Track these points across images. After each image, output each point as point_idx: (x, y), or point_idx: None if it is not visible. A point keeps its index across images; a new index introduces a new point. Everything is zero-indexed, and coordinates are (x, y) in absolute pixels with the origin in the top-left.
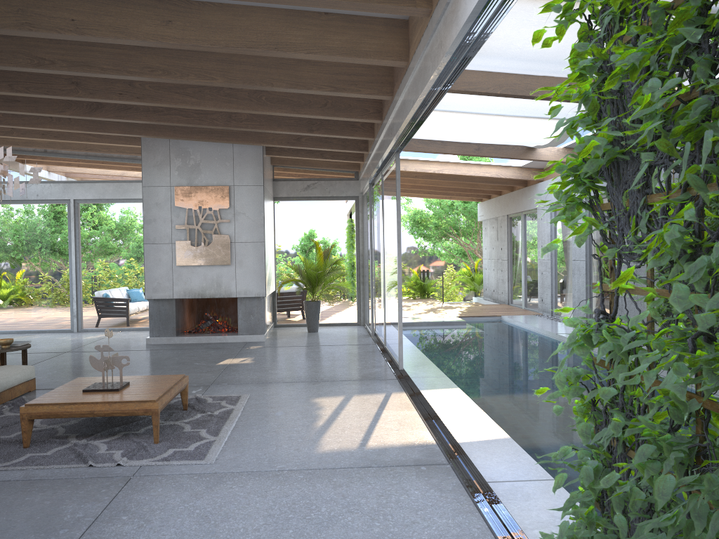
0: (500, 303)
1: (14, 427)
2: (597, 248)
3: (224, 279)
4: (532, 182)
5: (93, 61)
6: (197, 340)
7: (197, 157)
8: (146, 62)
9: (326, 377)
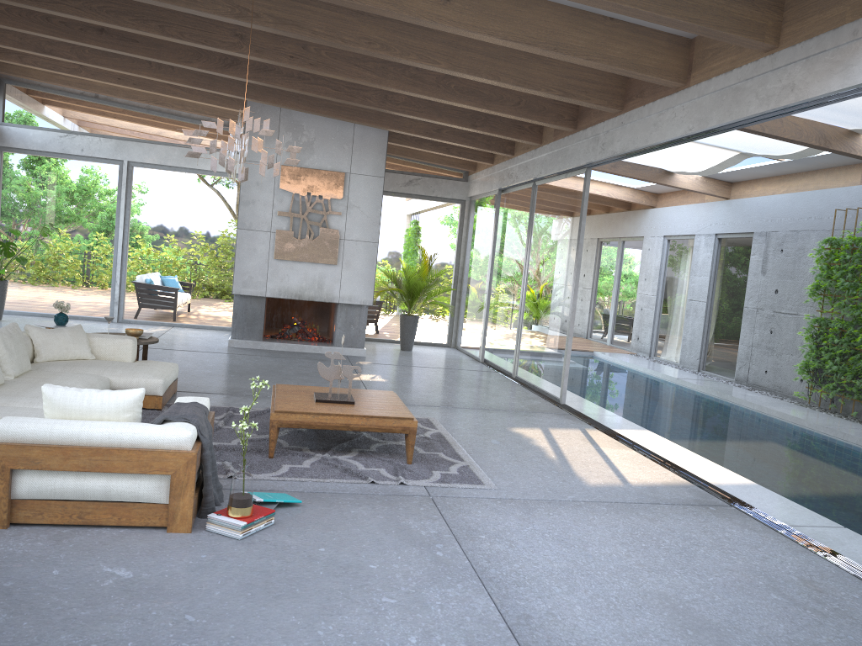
0: (575, 336)
1: (221, 433)
2: None
3: (327, 281)
4: (639, 206)
5: (303, 21)
6: (288, 348)
7: (311, 134)
8: (364, 32)
9: (492, 406)
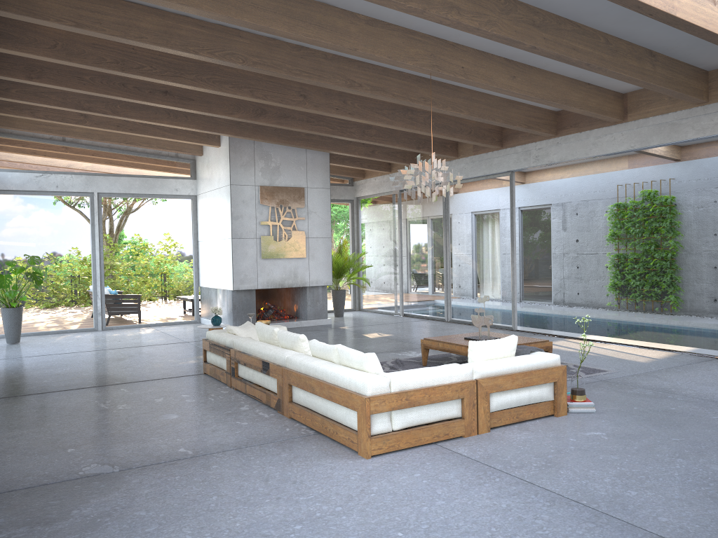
0: None
1: None
2: None
3: (300, 270)
4: None
5: (387, 88)
6: None
7: (277, 160)
8: (421, 93)
9: None
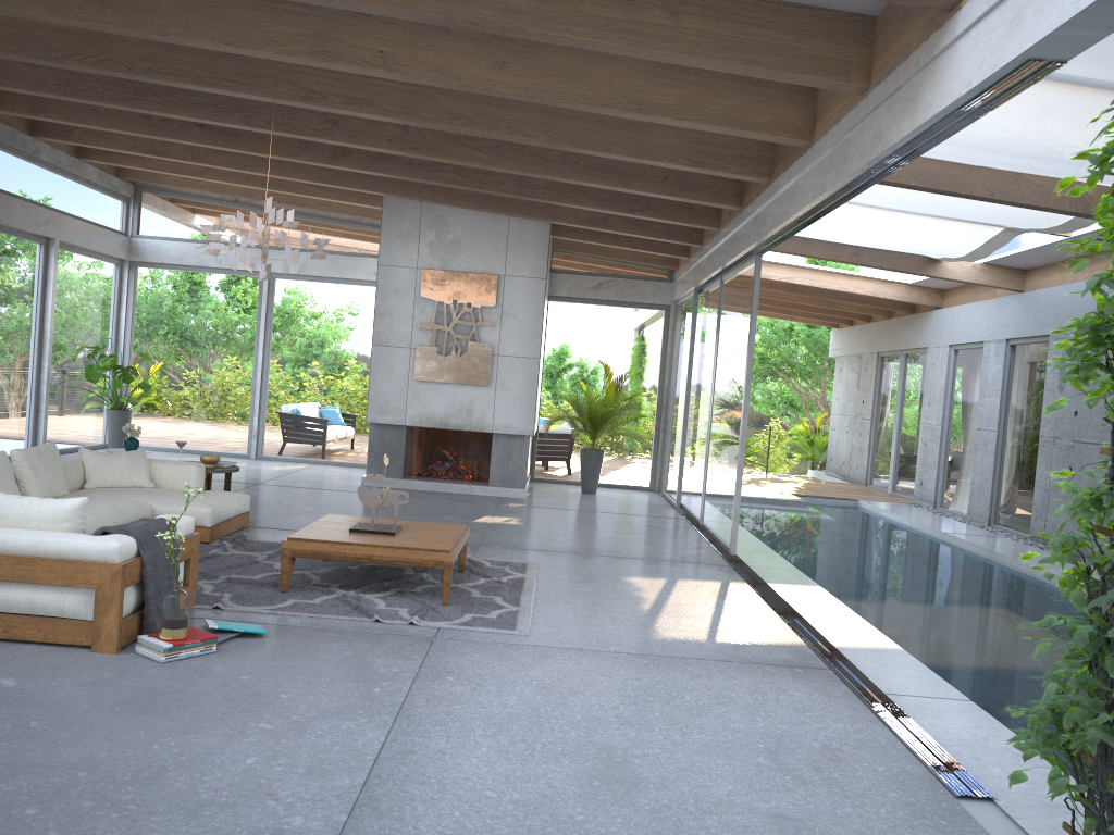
0: (853, 482)
1: (252, 567)
2: (1110, 411)
3: (478, 406)
4: (923, 307)
5: (376, 99)
6: (432, 487)
7: (458, 231)
8: (445, 106)
9: (631, 554)
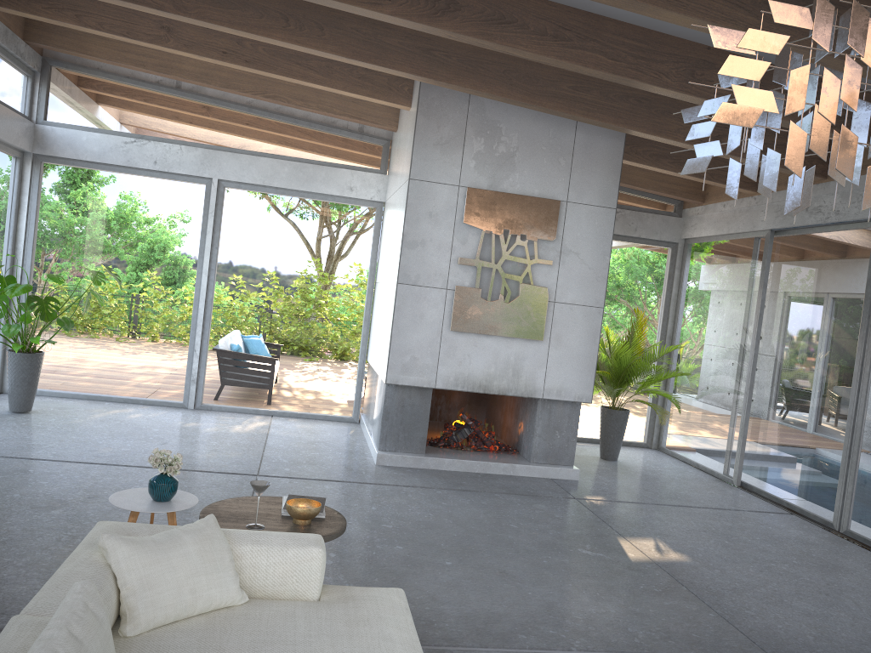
0: None
1: None
2: None
3: (526, 365)
4: None
5: None
6: (466, 467)
7: (513, 141)
8: None
9: None
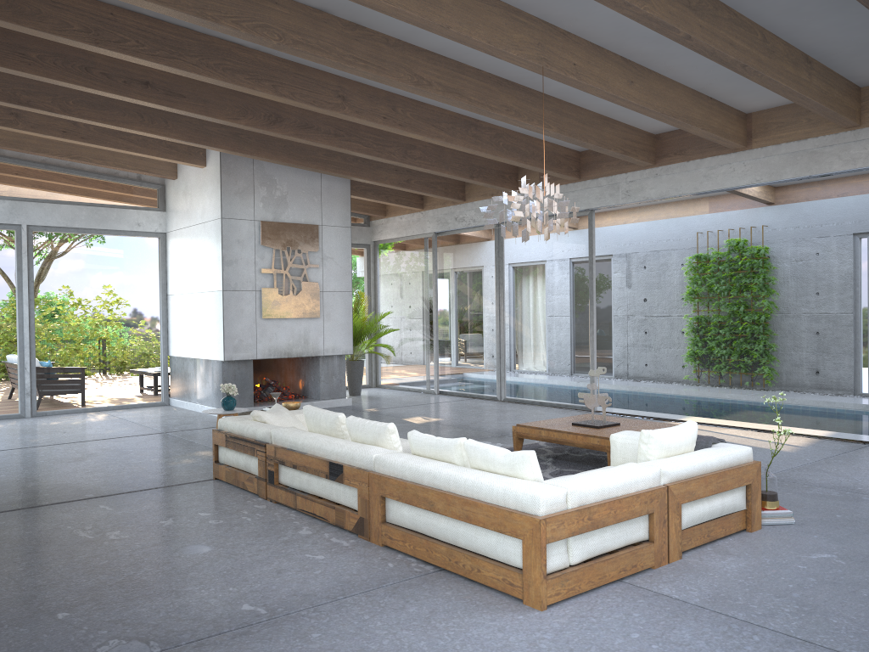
0: None
1: None
2: None
3: (312, 335)
4: None
5: (462, 90)
6: None
7: (284, 188)
8: (503, 100)
9: None
